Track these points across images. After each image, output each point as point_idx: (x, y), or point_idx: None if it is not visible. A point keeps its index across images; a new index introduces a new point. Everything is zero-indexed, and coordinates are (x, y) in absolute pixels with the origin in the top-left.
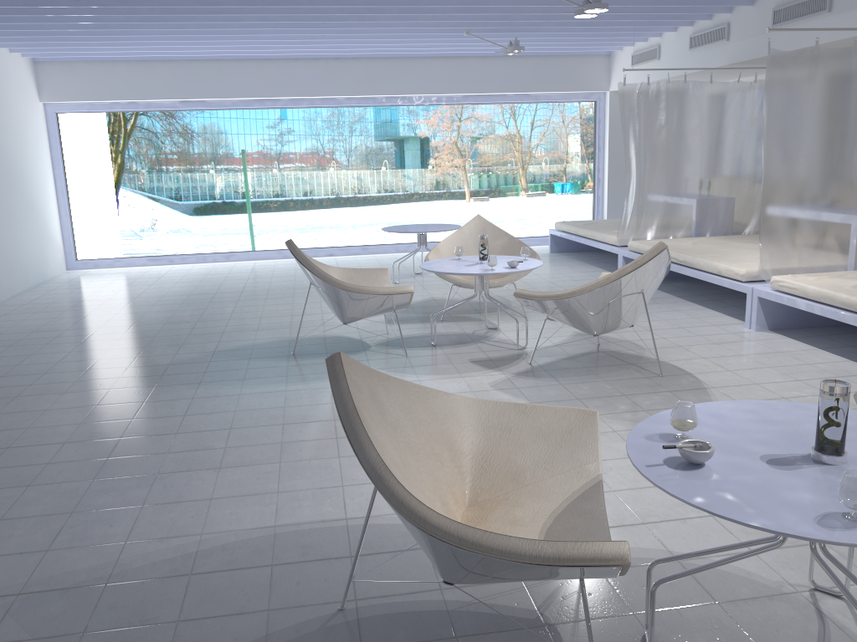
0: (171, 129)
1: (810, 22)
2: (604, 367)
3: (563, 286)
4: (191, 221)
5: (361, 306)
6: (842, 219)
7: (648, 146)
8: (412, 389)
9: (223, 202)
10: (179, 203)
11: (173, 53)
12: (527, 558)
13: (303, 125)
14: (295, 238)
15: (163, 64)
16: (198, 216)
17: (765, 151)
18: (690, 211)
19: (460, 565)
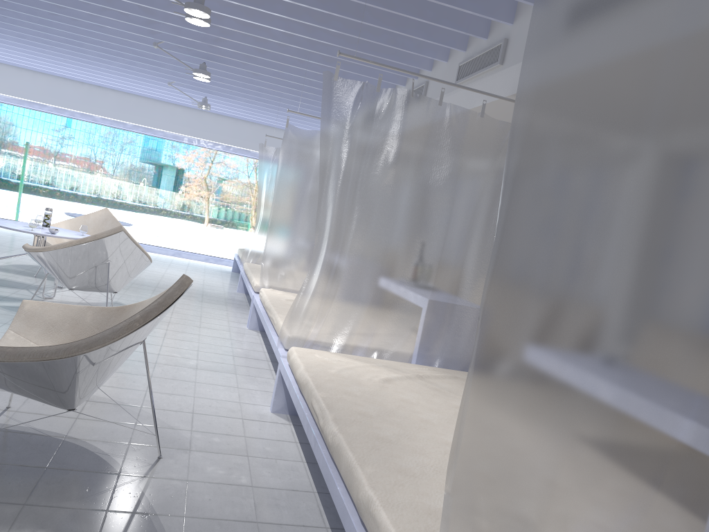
0: None
1: None
2: None
3: None
4: None
5: None
6: None
7: None
8: None
9: None
10: None
11: None
12: None
13: (83, 135)
14: (55, 221)
15: None
16: None
17: (274, 196)
18: None
19: None
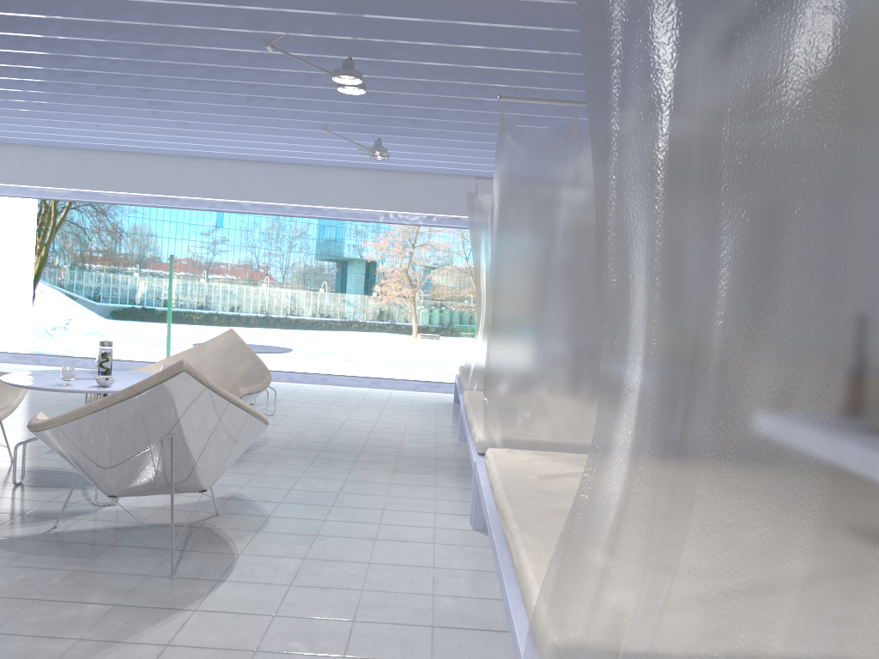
0: (100, 226)
1: None
2: (134, 549)
3: (372, 438)
4: (106, 324)
5: None
6: None
7: None
8: None
9: (142, 308)
10: (97, 304)
11: (57, 138)
12: None
13: (239, 235)
14: None
15: (57, 151)
16: (114, 320)
17: (493, 265)
18: None
19: None
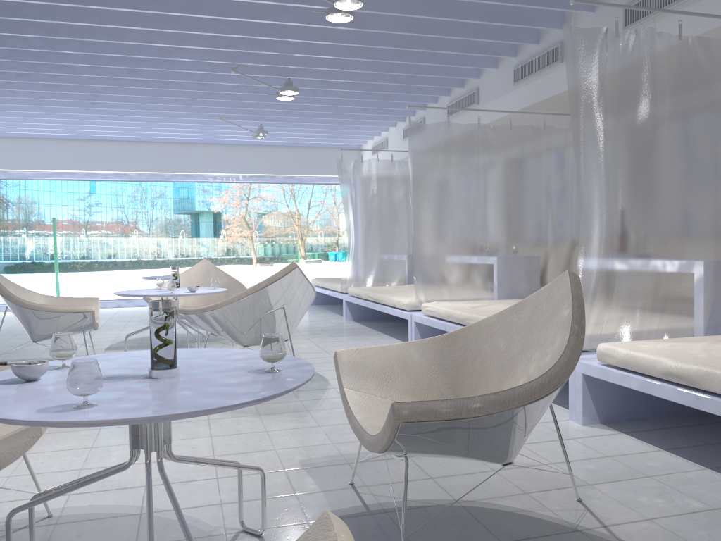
0: None
1: (468, 112)
2: None
3: None
4: None
5: (45, 323)
6: (483, 259)
7: (364, 210)
8: None
9: (32, 262)
10: None
11: None
12: None
13: (110, 199)
14: (99, 295)
15: None
16: (8, 274)
17: (412, 201)
18: (402, 264)
19: None
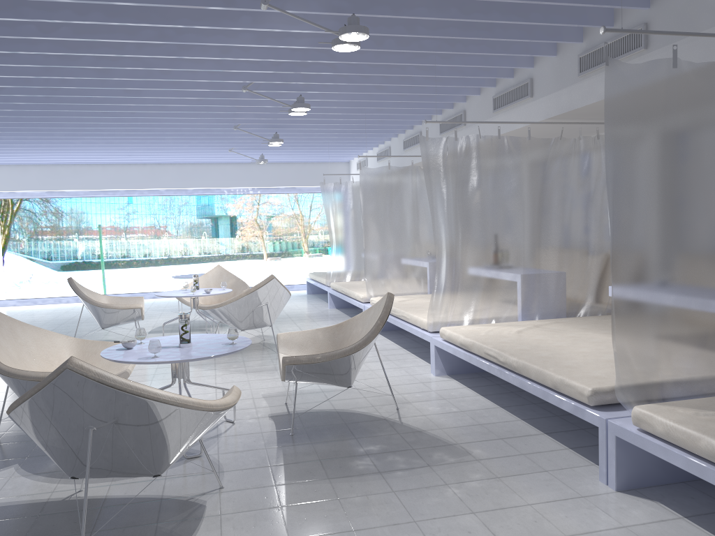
0: (46, 210)
1: (416, 149)
2: (251, 350)
3: (287, 312)
4: (58, 275)
5: (110, 316)
6: (417, 264)
7: (343, 222)
8: (43, 332)
9: (83, 261)
10: (50, 262)
11: (40, 160)
12: (32, 378)
13: (144, 207)
14: (137, 287)
15: (35, 167)
16: (64, 272)
17: (363, 224)
18: None
19: (19, 389)
